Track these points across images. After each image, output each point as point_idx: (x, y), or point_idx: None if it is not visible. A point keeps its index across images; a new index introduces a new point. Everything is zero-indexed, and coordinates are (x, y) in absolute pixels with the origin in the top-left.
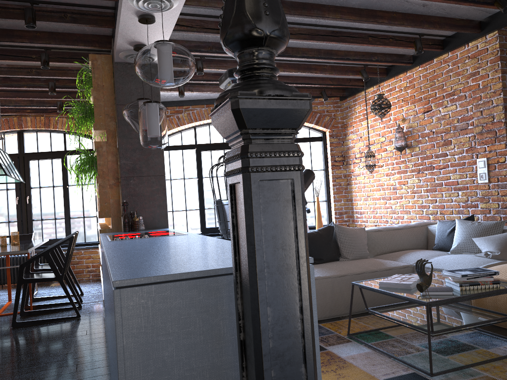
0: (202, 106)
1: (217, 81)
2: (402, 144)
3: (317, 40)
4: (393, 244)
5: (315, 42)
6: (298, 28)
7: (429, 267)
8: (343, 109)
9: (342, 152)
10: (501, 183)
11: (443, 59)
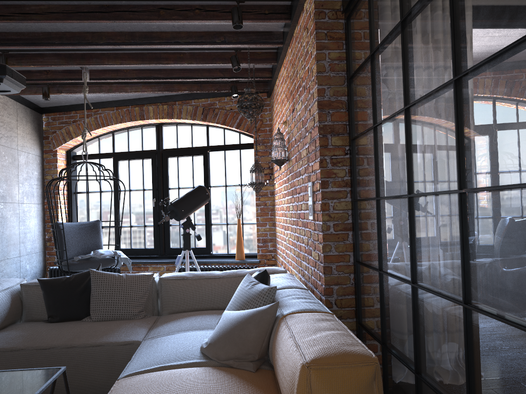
0: (111, 109)
1: (65, 79)
2: (277, 156)
3: (77, 20)
4: (196, 300)
5: (78, 22)
6: (48, 6)
7: (136, 351)
8: (271, 107)
9: (270, 162)
10: (319, 223)
11: (296, 33)
